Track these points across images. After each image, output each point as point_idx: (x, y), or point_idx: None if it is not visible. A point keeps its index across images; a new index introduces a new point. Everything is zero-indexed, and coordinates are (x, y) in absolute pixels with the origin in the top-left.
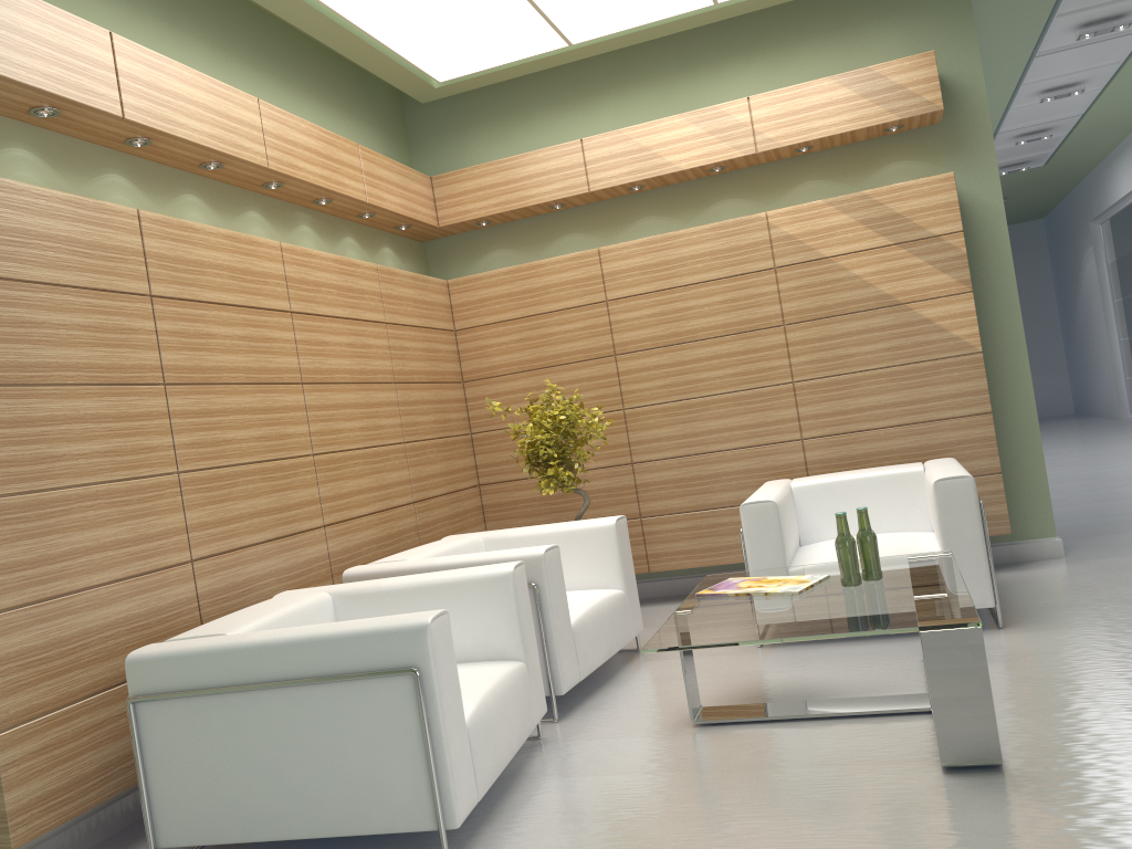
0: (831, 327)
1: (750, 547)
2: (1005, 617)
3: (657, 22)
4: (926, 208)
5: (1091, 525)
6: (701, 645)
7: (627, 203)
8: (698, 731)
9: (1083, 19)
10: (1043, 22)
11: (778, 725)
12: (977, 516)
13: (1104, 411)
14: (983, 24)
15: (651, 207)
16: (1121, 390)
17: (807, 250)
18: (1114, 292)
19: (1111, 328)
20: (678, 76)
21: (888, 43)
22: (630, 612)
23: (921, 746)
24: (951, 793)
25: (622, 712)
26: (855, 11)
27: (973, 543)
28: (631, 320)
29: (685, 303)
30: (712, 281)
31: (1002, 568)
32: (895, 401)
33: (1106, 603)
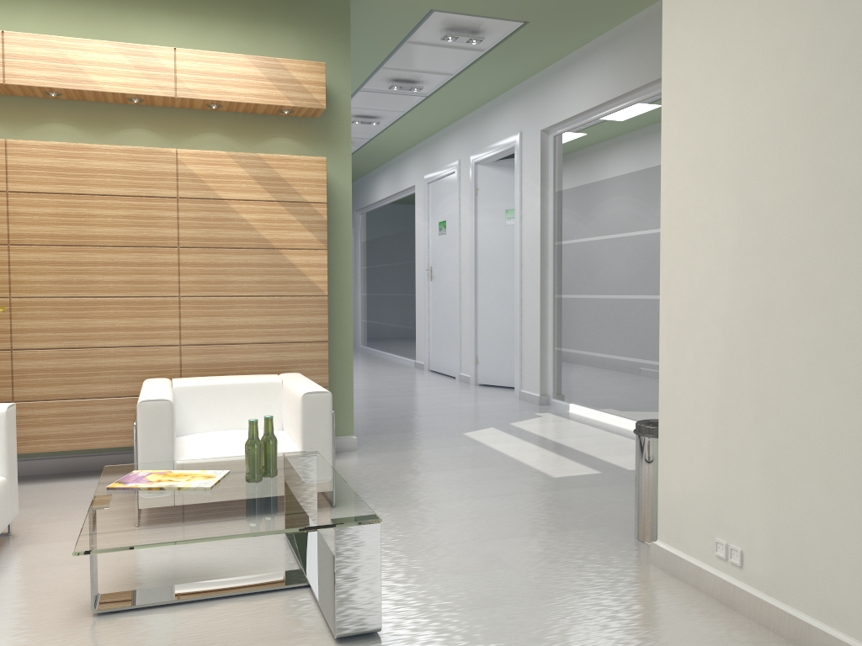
0: (218, 257)
1: (142, 440)
2: None
3: None
4: (304, 179)
5: (366, 426)
6: (139, 545)
7: (39, 105)
8: (99, 620)
9: (396, 76)
10: (373, 69)
11: (180, 608)
12: (330, 423)
13: None
14: None
15: (64, 115)
16: (358, 328)
17: (207, 189)
18: (363, 262)
19: (358, 286)
20: (108, 8)
21: (289, 45)
22: (10, 499)
23: (311, 619)
24: None
25: (8, 605)
26: (267, 11)
27: (325, 443)
28: (32, 214)
29: (90, 210)
30: (119, 196)
31: None
32: (260, 324)
33: (398, 487)
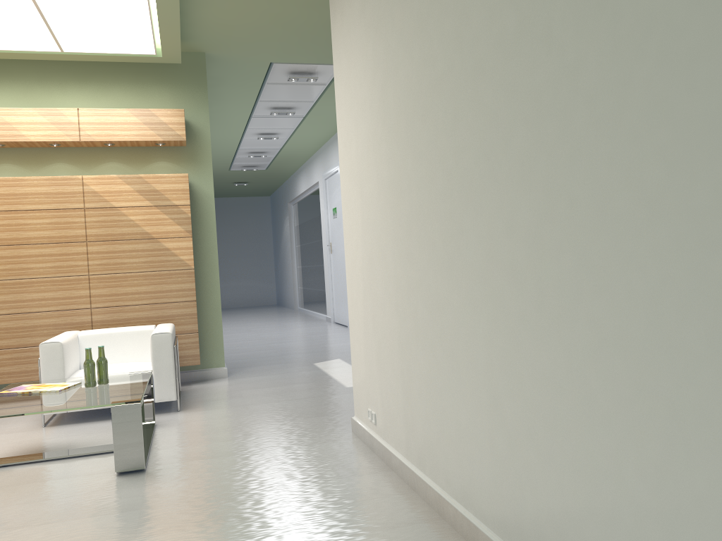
0: (115, 246)
1: (43, 368)
2: (184, 406)
3: (23, 51)
4: (173, 190)
5: (249, 362)
6: None
7: None
8: None
9: (273, 105)
10: (253, 102)
11: (38, 464)
12: (172, 353)
13: (289, 304)
14: (223, 96)
15: (10, 158)
16: (296, 294)
17: (105, 201)
18: (296, 241)
19: (294, 260)
20: (36, 84)
21: (163, 98)
22: None
23: (111, 466)
24: (115, 483)
25: None
26: (147, 76)
27: (168, 367)
28: None
29: (25, 221)
30: (44, 210)
31: (195, 383)
32: (147, 291)
33: (233, 398)
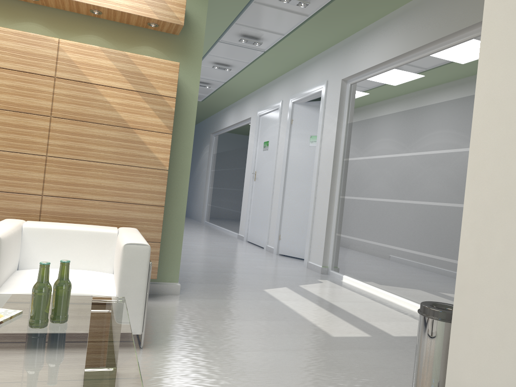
0: (83, 128)
1: None
2: (145, 338)
3: None
4: (160, 77)
5: (192, 276)
6: None
7: None
8: None
9: (244, 32)
10: (229, 23)
11: None
12: (146, 272)
13: (195, 217)
14: None
15: None
16: (205, 209)
17: (80, 74)
18: (213, 166)
19: (207, 182)
20: None
21: None
22: None
23: None
24: None
25: None
26: None
27: (139, 290)
28: None
29: None
30: (6, 69)
31: None
32: (111, 186)
33: (202, 332)
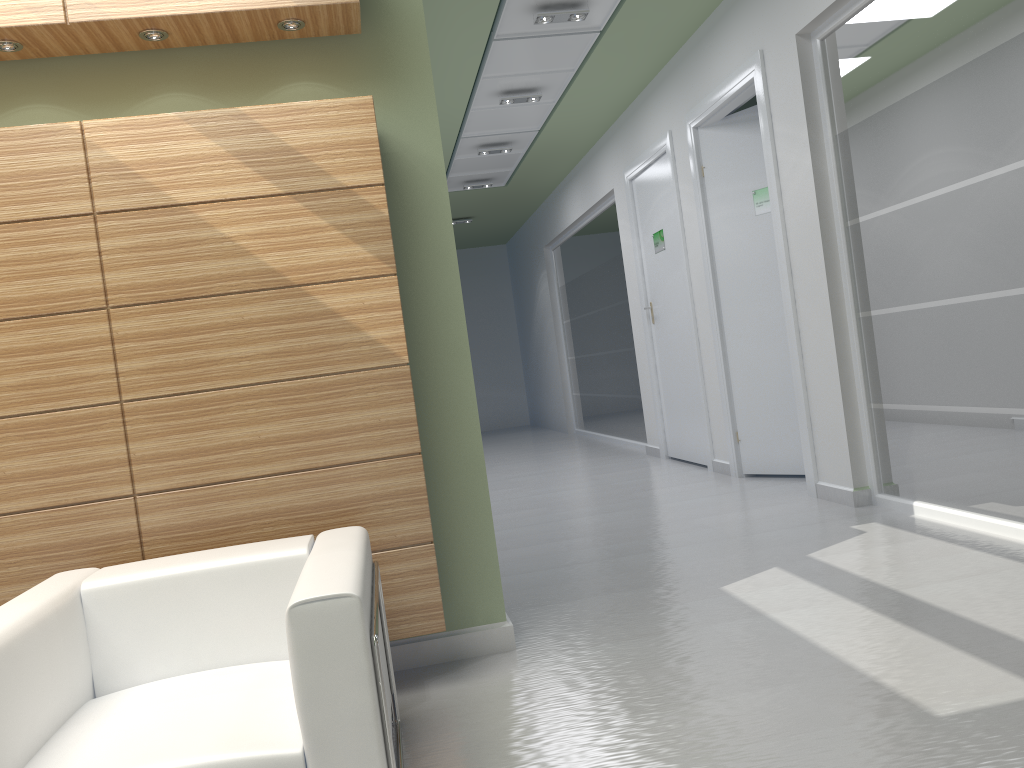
0: (186, 316)
1: None
2: None
3: None
4: (334, 144)
5: (547, 582)
6: None
7: None
8: None
9: None
10: None
11: None
12: (366, 670)
13: (555, 424)
14: None
15: None
16: (569, 405)
17: (149, 190)
18: (564, 314)
19: (561, 347)
20: None
21: None
22: None
23: None
24: None
25: None
26: None
27: (358, 721)
28: None
29: None
30: None
31: (435, 676)
32: (284, 435)
33: None
